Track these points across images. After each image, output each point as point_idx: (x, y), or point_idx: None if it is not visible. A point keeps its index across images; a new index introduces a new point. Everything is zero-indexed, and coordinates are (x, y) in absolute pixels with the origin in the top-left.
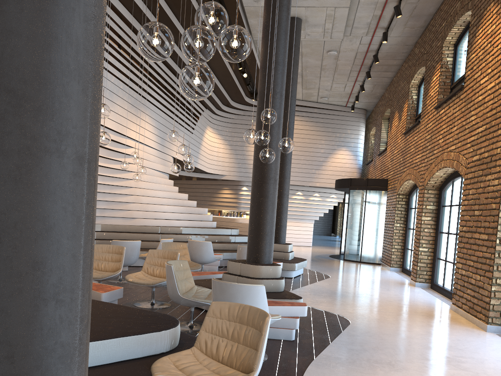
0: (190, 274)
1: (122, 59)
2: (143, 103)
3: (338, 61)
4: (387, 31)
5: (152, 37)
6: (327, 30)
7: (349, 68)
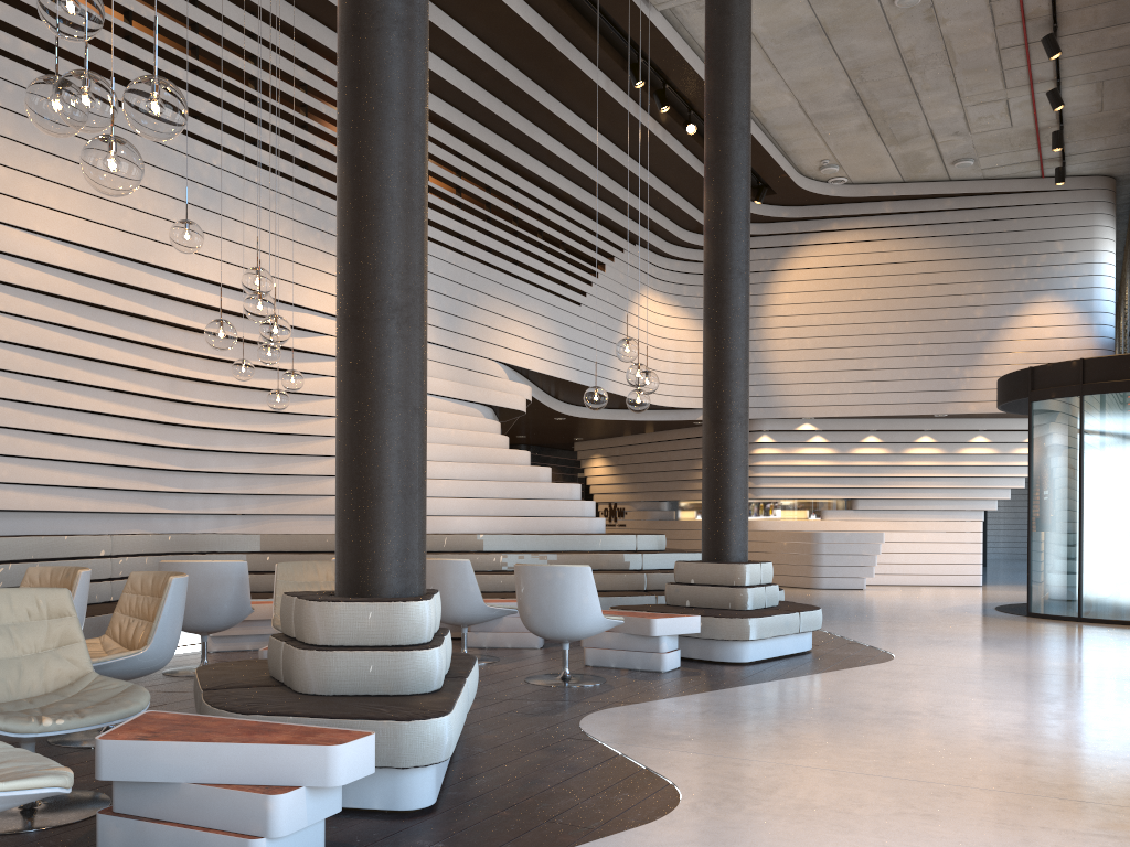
0: (73, 633)
1: (256, 111)
2: None
3: (942, 25)
4: None
5: None
6: None
7: (990, 43)
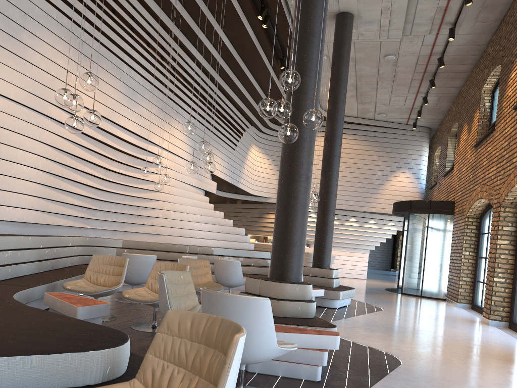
0: (192, 289)
1: (150, 58)
2: (174, 108)
3: (397, 68)
4: (454, 26)
5: None
6: (383, 27)
7: (410, 77)
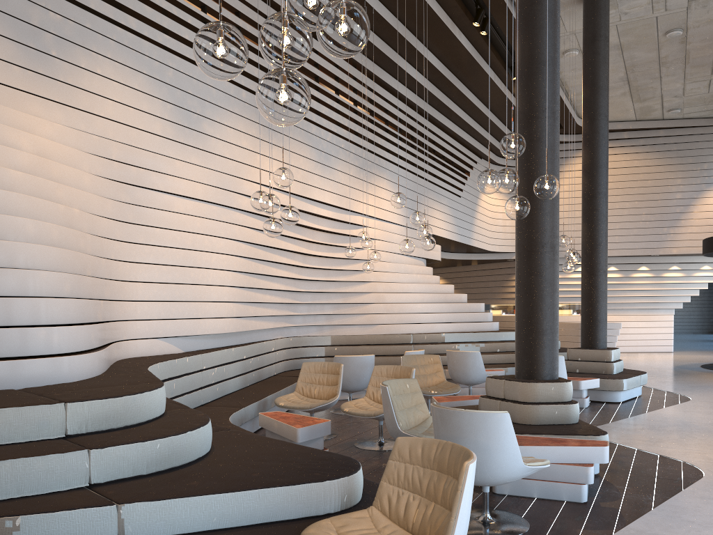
0: (421, 399)
1: (341, 108)
2: (377, 163)
3: (687, 45)
4: None
5: (207, 44)
6: None
7: (711, 53)
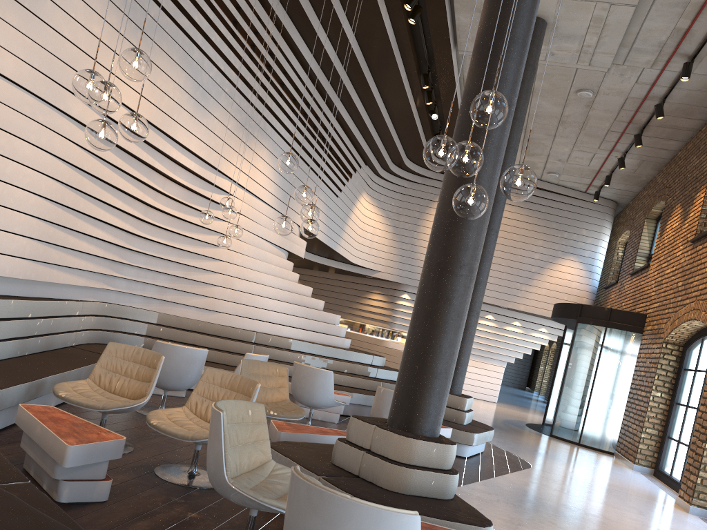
0: (264, 434)
1: (235, 45)
2: (261, 126)
3: (591, 111)
4: (691, 61)
5: None
6: (586, 47)
7: (607, 126)
